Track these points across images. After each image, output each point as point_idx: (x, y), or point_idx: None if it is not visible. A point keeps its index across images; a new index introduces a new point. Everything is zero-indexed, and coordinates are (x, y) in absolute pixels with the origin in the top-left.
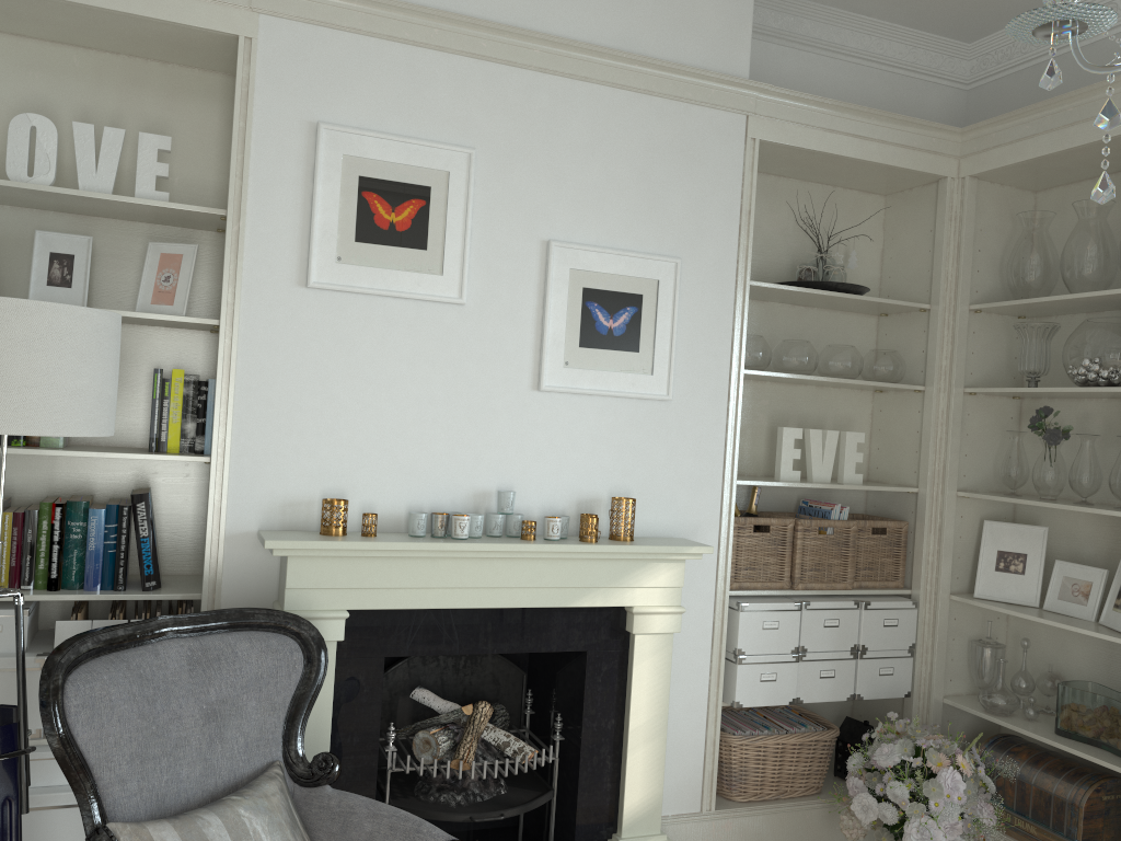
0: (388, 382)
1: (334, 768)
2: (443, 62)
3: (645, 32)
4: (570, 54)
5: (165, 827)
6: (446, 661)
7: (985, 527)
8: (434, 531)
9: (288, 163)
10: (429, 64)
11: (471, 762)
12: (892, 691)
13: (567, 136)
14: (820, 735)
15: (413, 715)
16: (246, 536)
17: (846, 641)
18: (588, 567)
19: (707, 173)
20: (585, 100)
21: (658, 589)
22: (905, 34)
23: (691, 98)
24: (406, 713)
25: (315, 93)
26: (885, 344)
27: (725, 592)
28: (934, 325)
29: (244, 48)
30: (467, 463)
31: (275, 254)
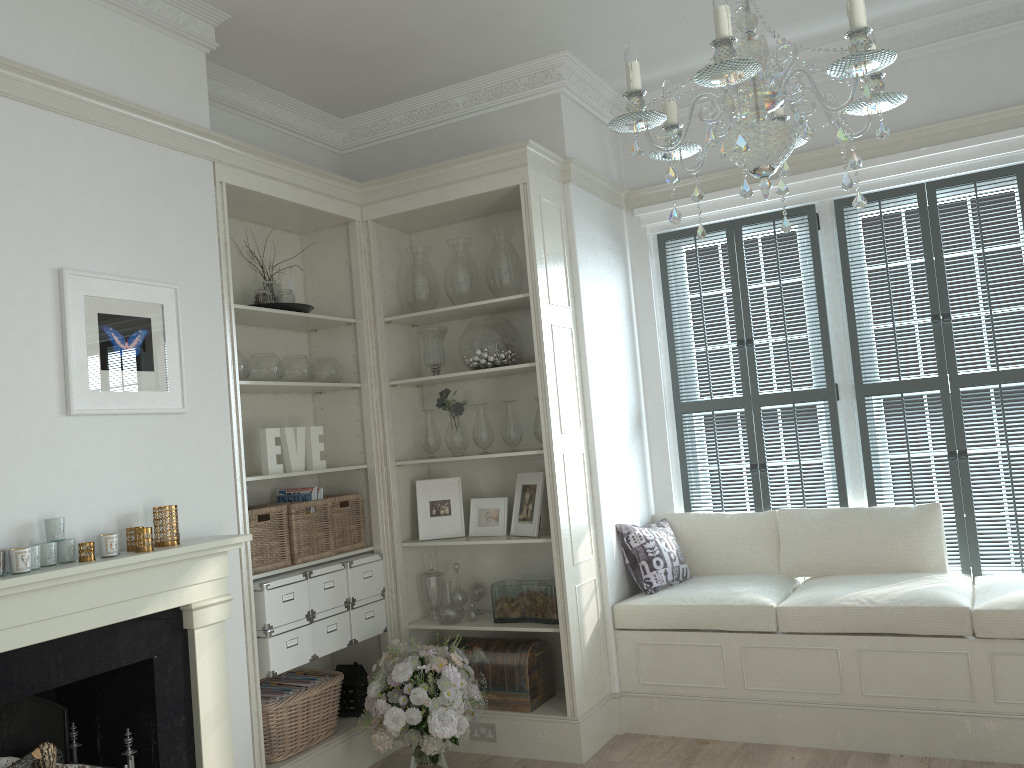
0: None
1: None
2: None
3: (122, 79)
4: (61, 91)
5: None
6: None
7: (418, 485)
8: None
9: None
10: None
11: None
12: (376, 629)
13: (65, 169)
14: (333, 681)
15: None
16: None
17: (341, 597)
18: (149, 575)
19: (189, 210)
20: (77, 136)
21: (209, 583)
22: (299, 106)
23: (169, 142)
24: None
25: None
26: (318, 354)
27: (249, 578)
28: (361, 335)
29: None
30: (6, 497)
31: None
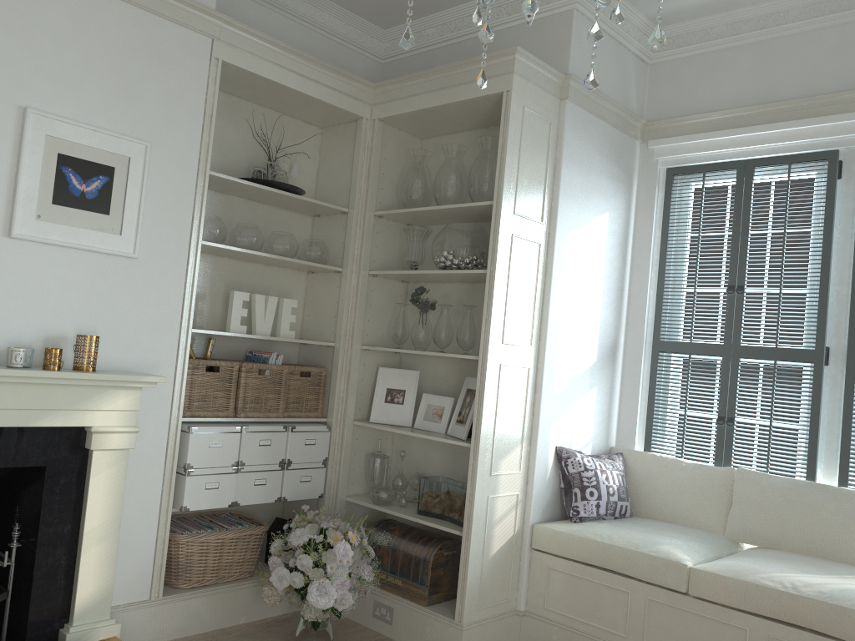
0: None
1: None
2: None
3: None
4: None
5: None
6: None
7: (380, 371)
8: None
9: None
10: None
11: None
12: (310, 494)
13: (49, 20)
14: (253, 530)
15: None
16: None
17: (276, 456)
18: (50, 392)
19: (177, 78)
20: None
21: (116, 412)
22: (341, 12)
23: (165, 14)
24: None
25: None
26: (317, 237)
27: (178, 418)
28: (350, 224)
29: None
30: None
31: None
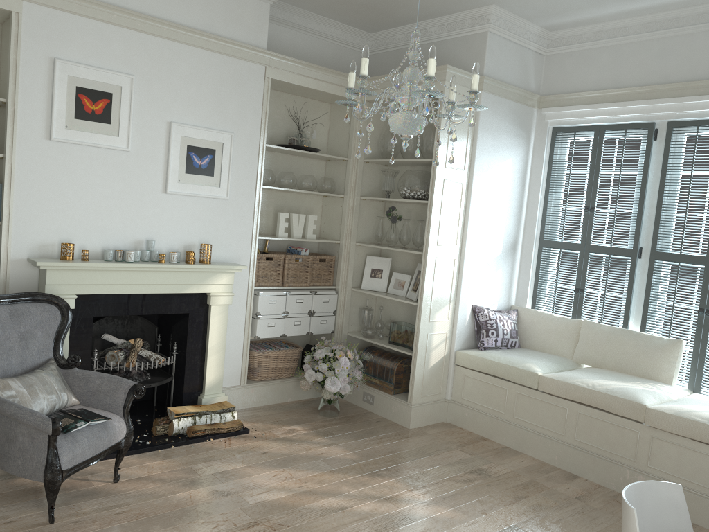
0: (92, 187)
1: (79, 360)
2: (118, 32)
3: (218, 23)
4: (181, 32)
5: (13, 379)
6: (118, 322)
7: (367, 258)
8: (117, 258)
9: (39, 78)
10: (111, 32)
11: (135, 363)
12: (326, 330)
13: (180, 71)
14: (294, 350)
15: (102, 347)
16: (21, 260)
17: (306, 308)
18: (190, 275)
19: (247, 93)
20: (188, 54)
21: (222, 285)
22: (342, 26)
23: (239, 56)
24: (98, 346)
25: (53, 43)
26: (328, 174)
27: (252, 287)
28: (348, 168)
29: (15, 18)
30: (131, 227)
31: (33, 123)
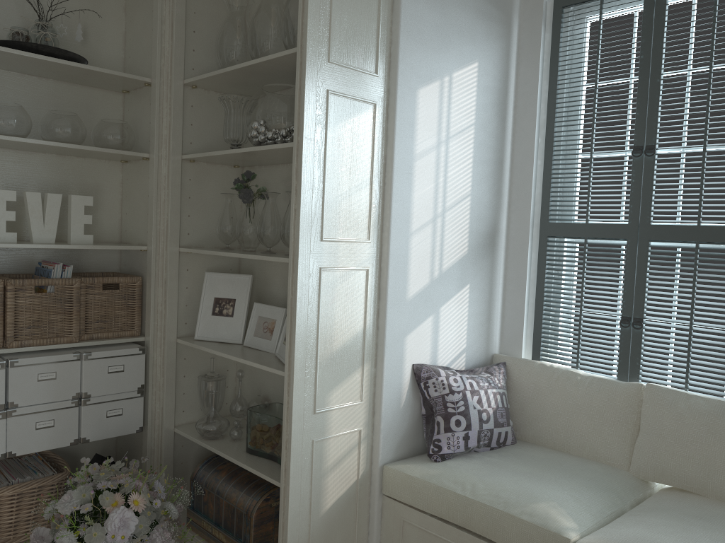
0: None
1: None
2: None
3: None
4: None
5: None
6: None
7: (206, 278)
8: None
9: None
10: None
11: None
12: (123, 429)
13: None
14: (42, 481)
15: None
16: None
17: (67, 391)
18: None
19: None
20: None
21: None
22: None
23: None
24: None
25: None
26: (128, 119)
27: None
28: (154, 97)
29: None
30: None
31: None
